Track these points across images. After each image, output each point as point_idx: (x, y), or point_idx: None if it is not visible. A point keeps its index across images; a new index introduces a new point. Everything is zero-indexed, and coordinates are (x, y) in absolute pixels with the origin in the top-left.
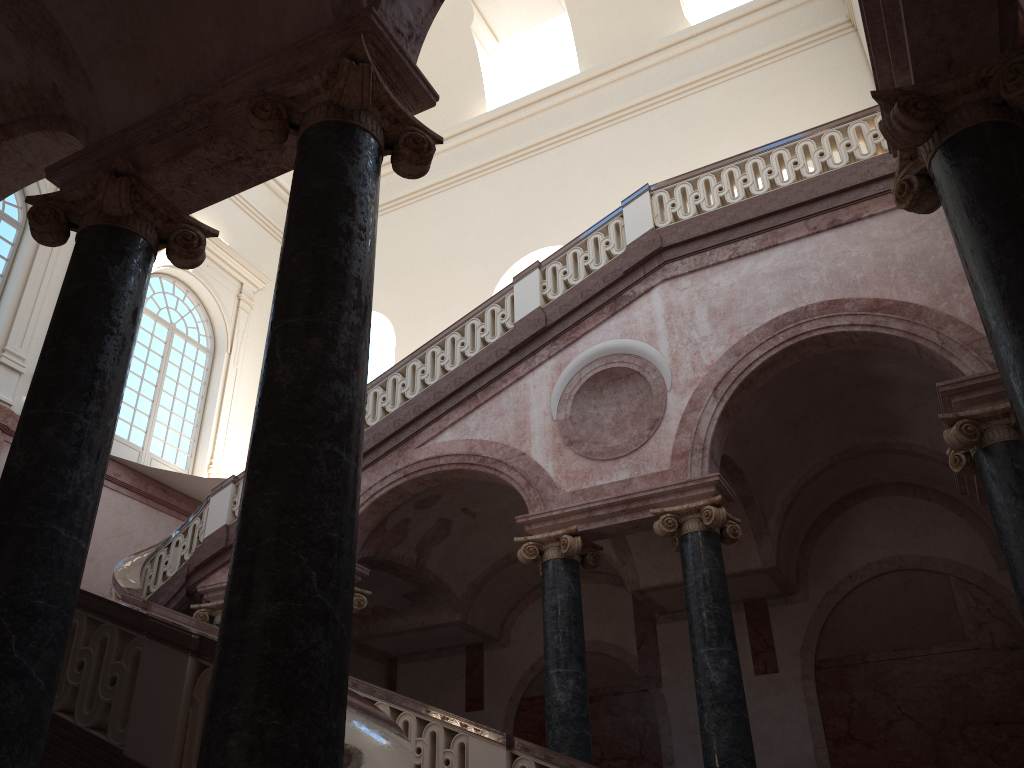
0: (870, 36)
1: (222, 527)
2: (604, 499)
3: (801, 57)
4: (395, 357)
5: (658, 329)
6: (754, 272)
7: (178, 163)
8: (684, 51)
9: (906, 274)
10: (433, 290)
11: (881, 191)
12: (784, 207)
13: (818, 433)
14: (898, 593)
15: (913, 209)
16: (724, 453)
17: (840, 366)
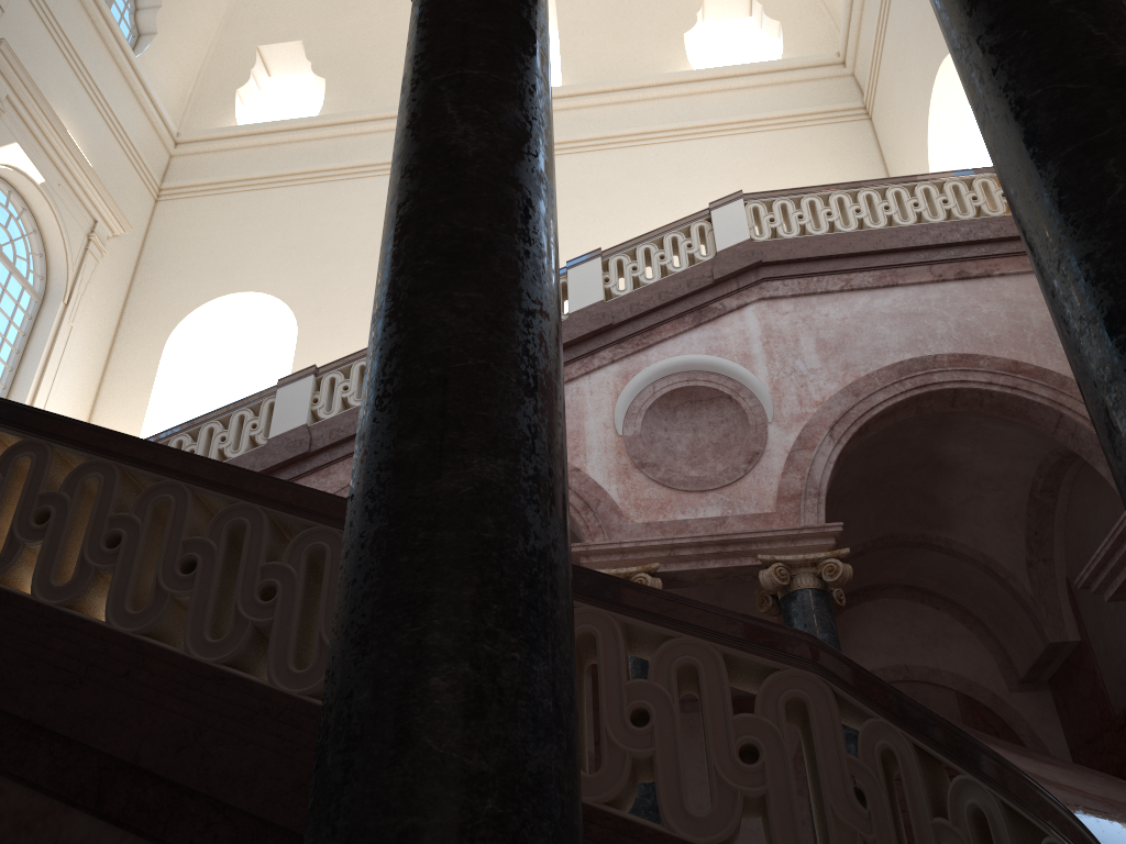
0: None
1: None
2: (694, 536)
3: (812, 131)
4: (295, 355)
5: (754, 352)
6: (870, 309)
7: None
8: (686, 93)
9: (1044, 341)
10: (355, 285)
11: (1014, 251)
12: (908, 246)
13: (858, 514)
14: None
15: None
16: None
17: (910, 440)
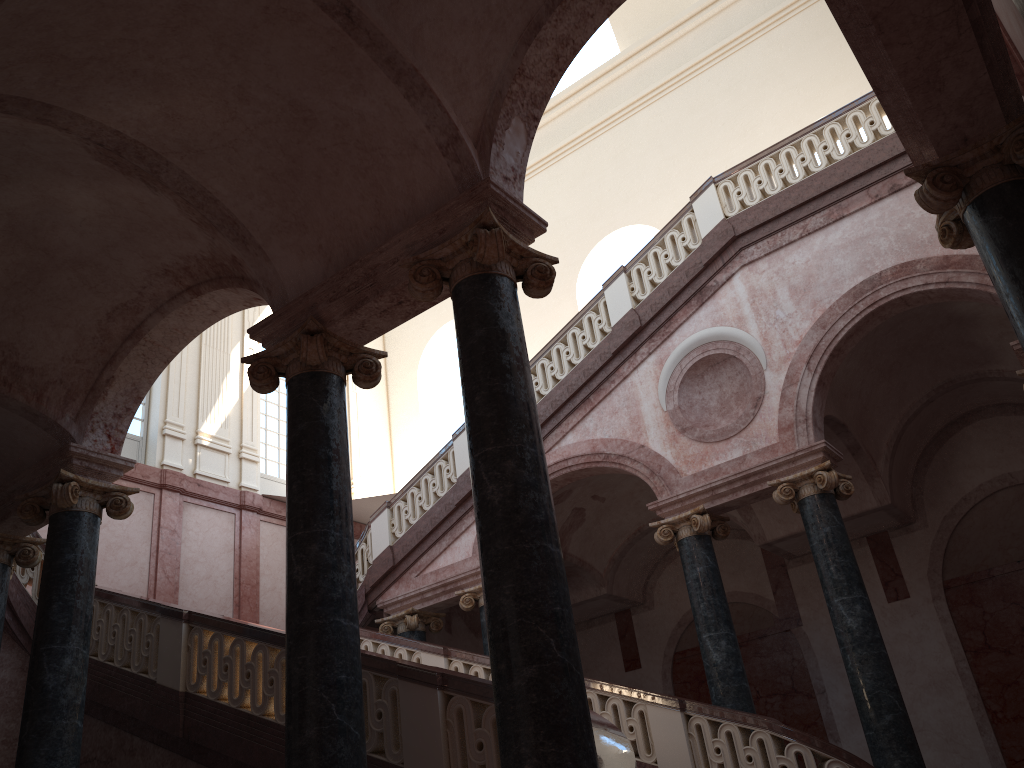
0: (895, 126)
1: (387, 548)
2: (723, 478)
3: None
4: None
5: (745, 313)
6: (826, 246)
7: (354, 314)
8: (718, 11)
9: None
10: (520, 287)
11: None
12: (844, 180)
13: (911, 374)
14: (1013, 508)
15: (956, 248)
16: (825, 414)
17: (922, 312)
